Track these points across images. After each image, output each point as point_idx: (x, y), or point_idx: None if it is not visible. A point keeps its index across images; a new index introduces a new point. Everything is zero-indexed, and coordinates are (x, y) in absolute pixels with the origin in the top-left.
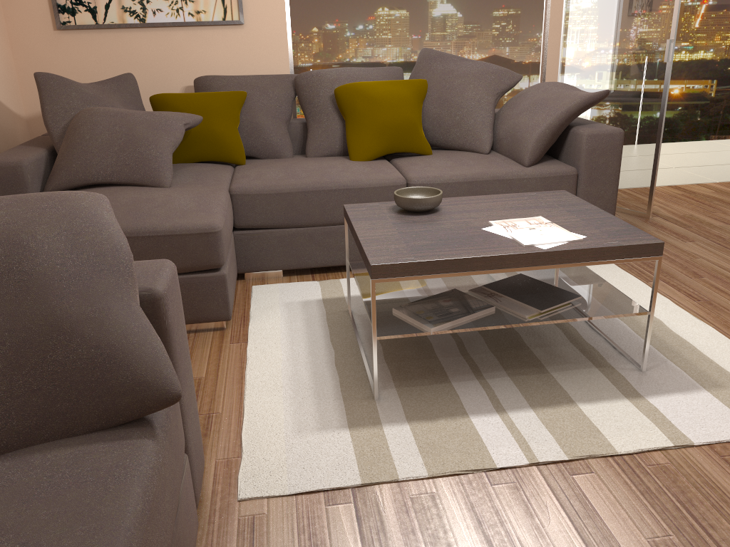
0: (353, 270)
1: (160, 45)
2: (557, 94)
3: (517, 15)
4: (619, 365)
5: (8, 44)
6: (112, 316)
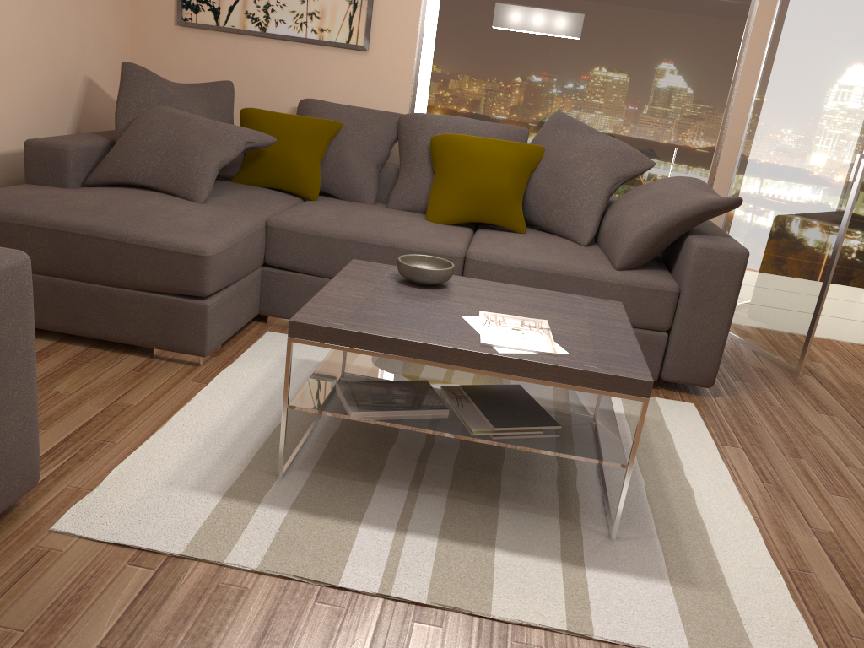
0: None
1: (276, 58)
2: (679, 191)
3: (693, 94)
4: (590, 524)
5: (129, 32)
6: None
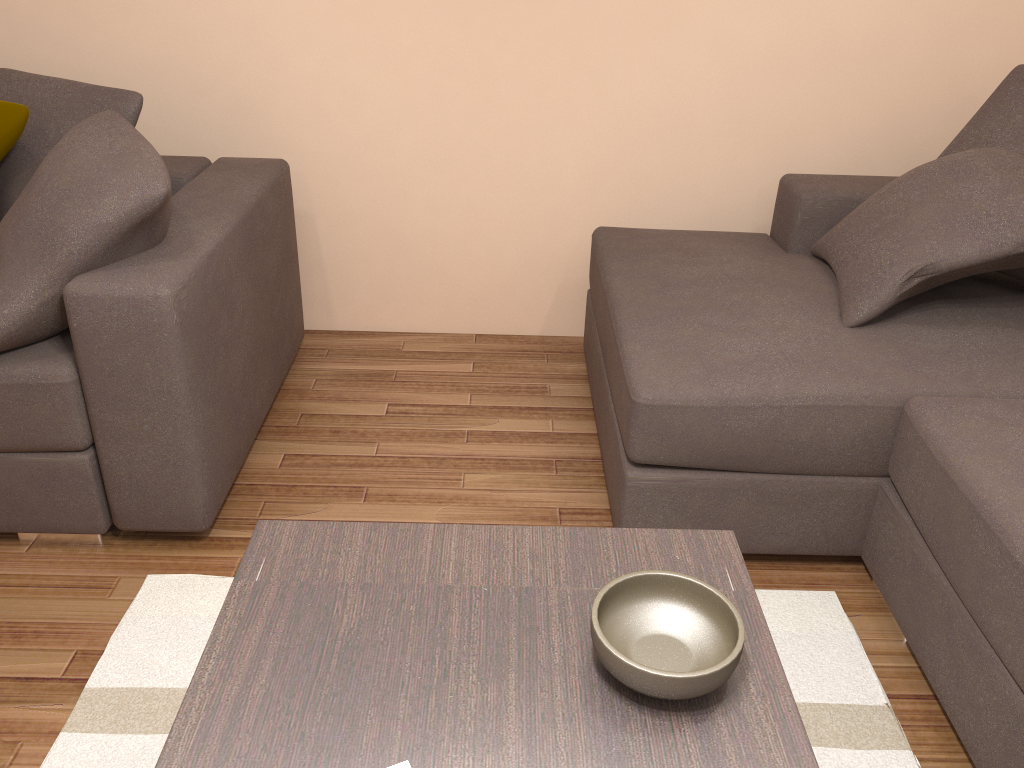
0: None
1: None
2: None
3: None
4: None
5: None
6: (7, 269)
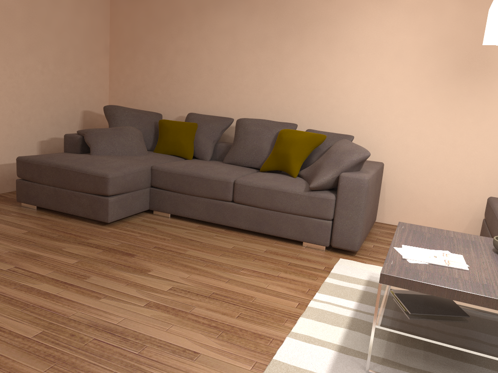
0: None
1: None
2: None
3: None
4: (380, 367)
5: None
6: (325, 169)
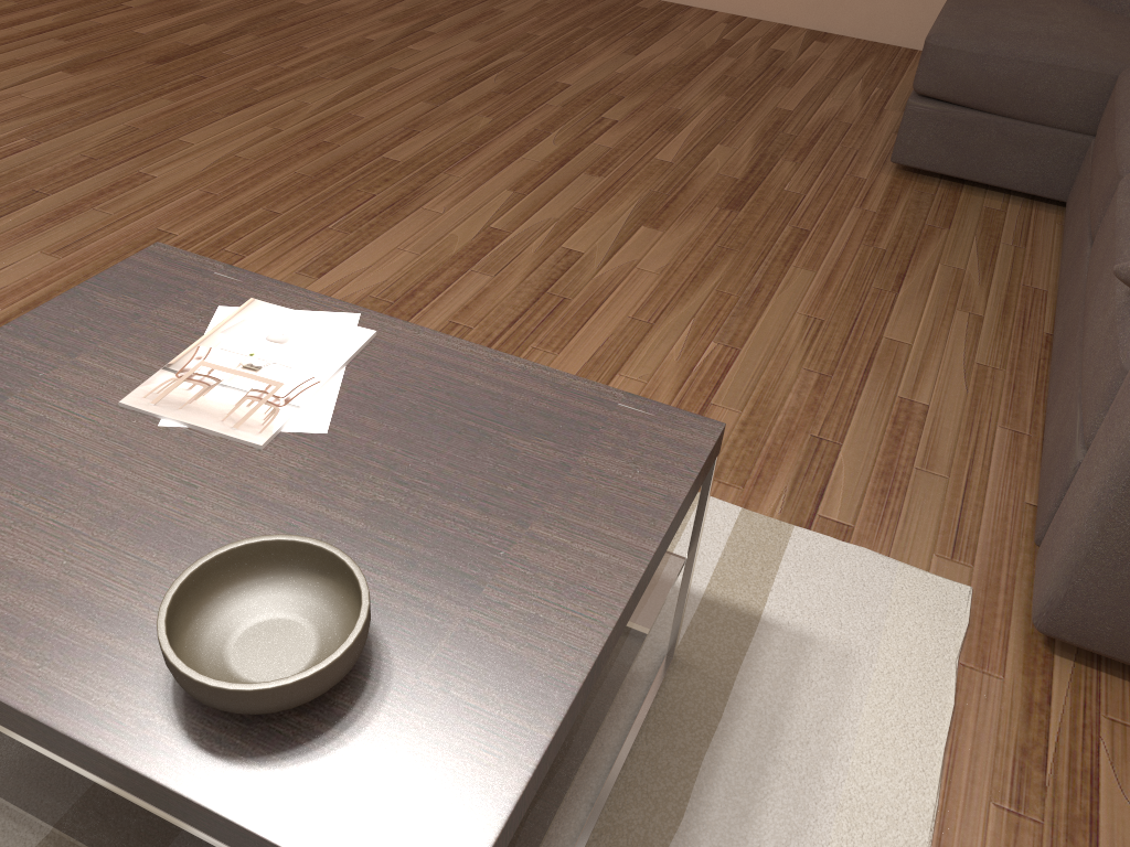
0: None
1: None
2: None
3: None
4: None
5: None
6: None
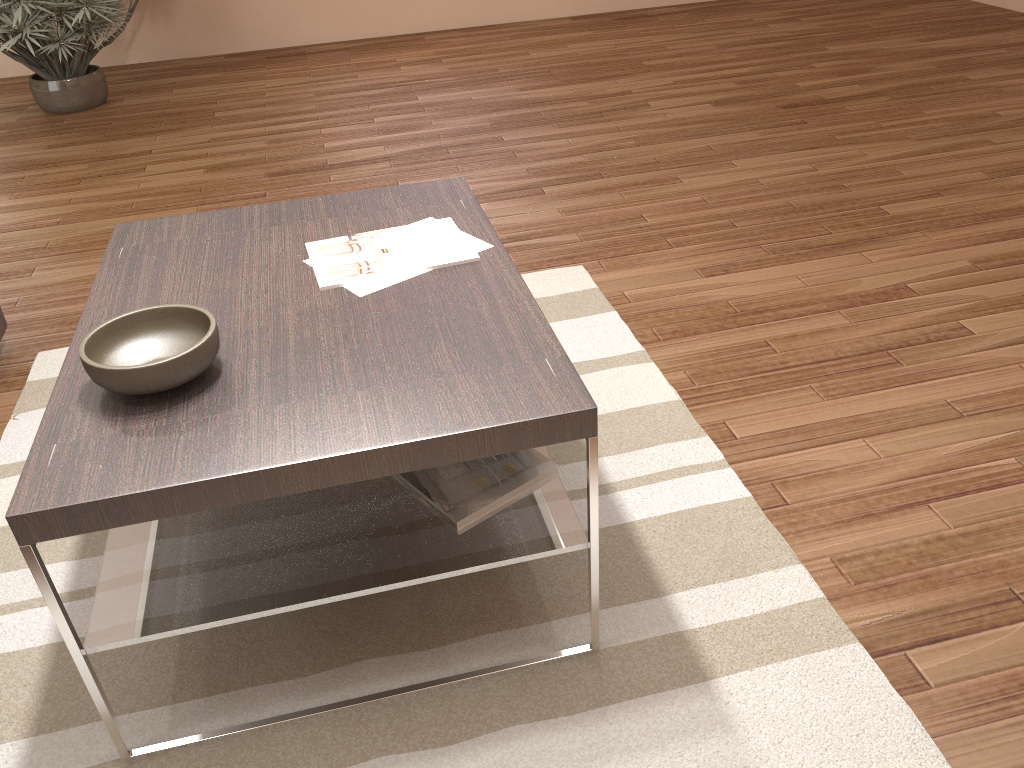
0: (161, 629)
1: None
2: None
3: None
4: None
5: None
6: None
